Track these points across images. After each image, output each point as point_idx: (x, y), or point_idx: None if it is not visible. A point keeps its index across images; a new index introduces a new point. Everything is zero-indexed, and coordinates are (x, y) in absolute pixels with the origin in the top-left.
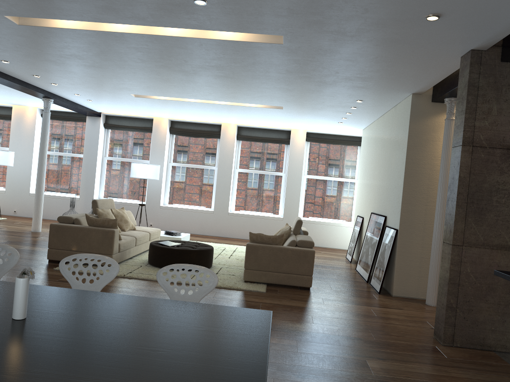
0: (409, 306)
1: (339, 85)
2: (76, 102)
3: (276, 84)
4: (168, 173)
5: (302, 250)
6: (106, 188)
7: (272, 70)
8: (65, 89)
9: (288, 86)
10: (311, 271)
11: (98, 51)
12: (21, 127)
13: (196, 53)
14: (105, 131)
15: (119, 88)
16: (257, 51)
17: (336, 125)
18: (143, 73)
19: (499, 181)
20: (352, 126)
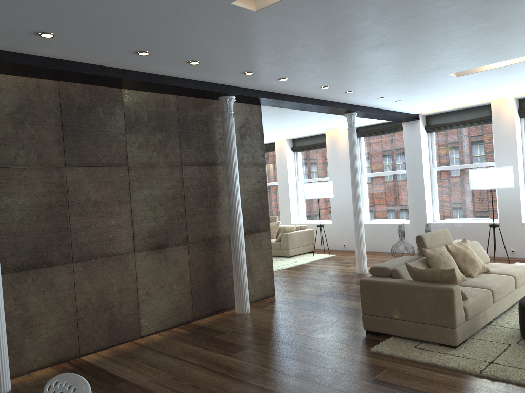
0: None
1: None
2: (384, 109)
3: None
4: None
5: None
6: (440, 207)
7: None
8: (364, 95)
9: None
10: None
11: (377, 13)
12: (336, 152)
13: None
14: (428, 136)
15: (430, 70)
16: None
17: None
18: (460, 27)
19: None
20: None
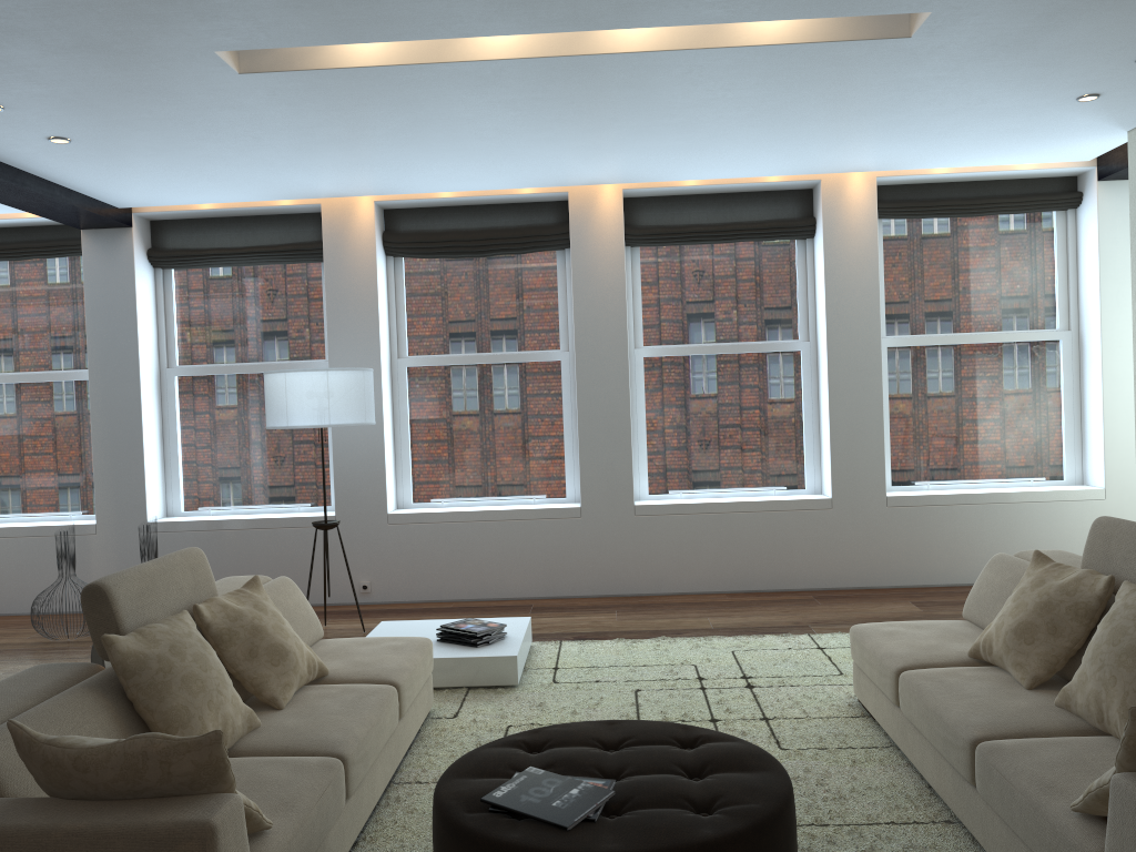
0: None
1: None
2: (15, 165)
3: None
4: (399, 395)
5: None
6: (188, 477)
7: None
8: None
9: None
10: None
11: None
12: None
13: None
14: (158, 278)
15: (154, 10)
16: None
17: (1043, 121)
18: None
19: None
20: (1114, 112)
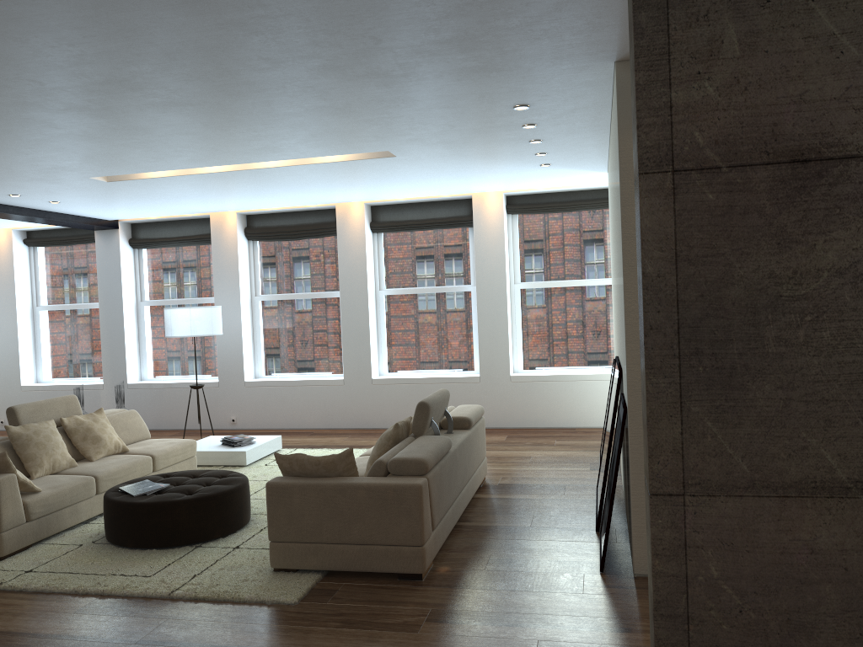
0: None
1: (429, 75)
2: (44, 209)
3: (297, 100)
4: (255, 316)
5: (390, 486)
6: (151, 360)
7: (235, 67)
8: None
9: (329, 101)
10: (418, 534)
11: None
12: None
13: (20, 56)
14: (135, 253)
15: (51, 170)
16: (120, 17)
17: (544, 172)
18: (23, 129)
19: (779, 272)
20: (577, 167)
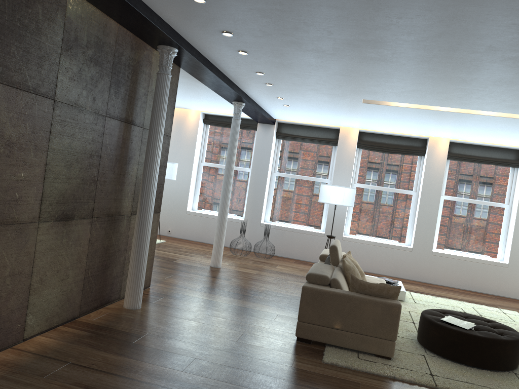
0: None
1: None
2: (262, 107)
3: None
4: None
5: None
6: (273, 210)
7: None
8: (273, 91)
9: None
10: None
11: (432, 34)
12: (181, 133)
13: None
14: (276, 141)
15: (359, 91)
16: None
17: None
18: (447, 70)
19: None
20: None
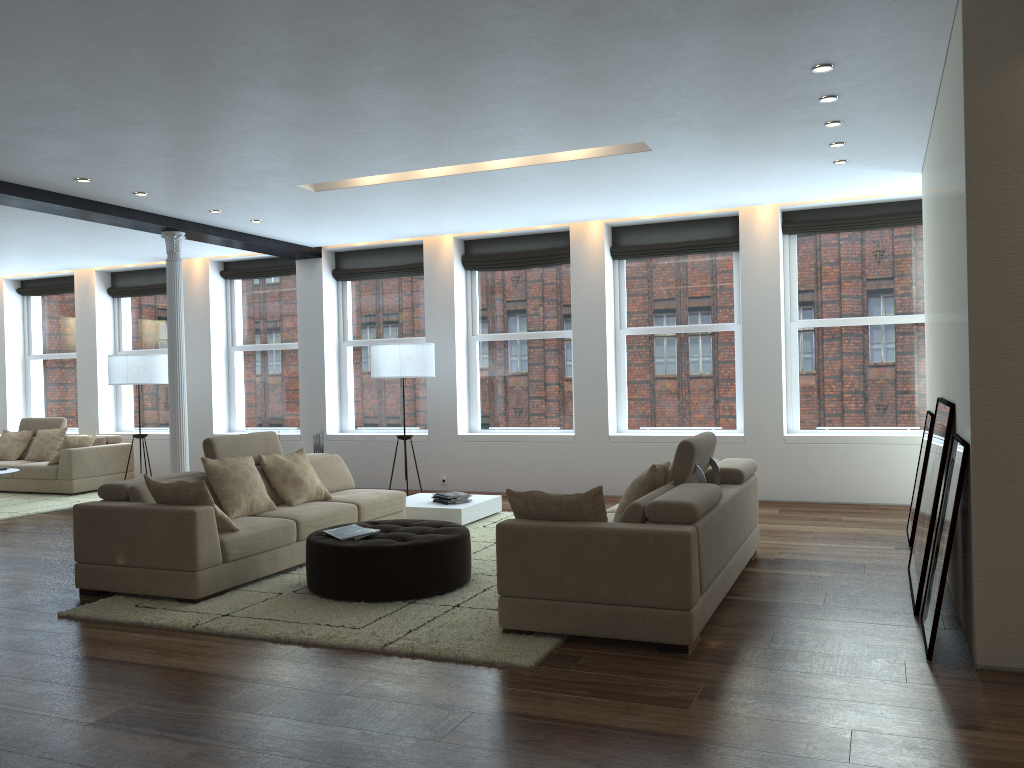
0: (1016, 713)
1: (710, 19)
2: (244, 232)
3: (543, 65)
4: (472, 359)
5: (649, 533)
6: (353, 409)
7: (476, 15)
8: (178, 203)
9: (581, 65)
10: (684, 595)
11: (61, 73)
12: (186, 303)
13: (238, 9)
14: (339, 286)
15: (256, 175)
16: None
17: (837, 173)
18: (232, 115)
19: None
20: (881, 166)
